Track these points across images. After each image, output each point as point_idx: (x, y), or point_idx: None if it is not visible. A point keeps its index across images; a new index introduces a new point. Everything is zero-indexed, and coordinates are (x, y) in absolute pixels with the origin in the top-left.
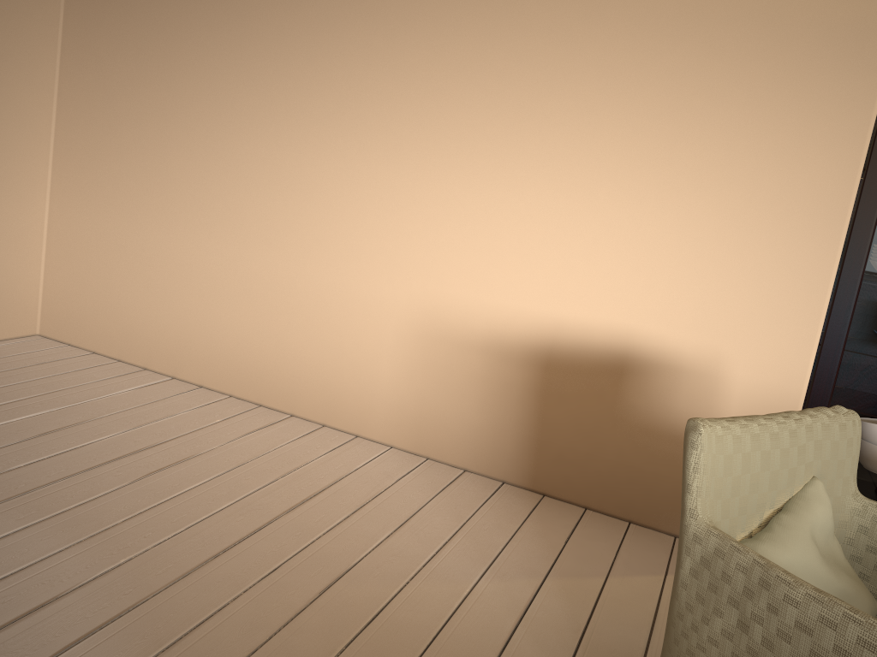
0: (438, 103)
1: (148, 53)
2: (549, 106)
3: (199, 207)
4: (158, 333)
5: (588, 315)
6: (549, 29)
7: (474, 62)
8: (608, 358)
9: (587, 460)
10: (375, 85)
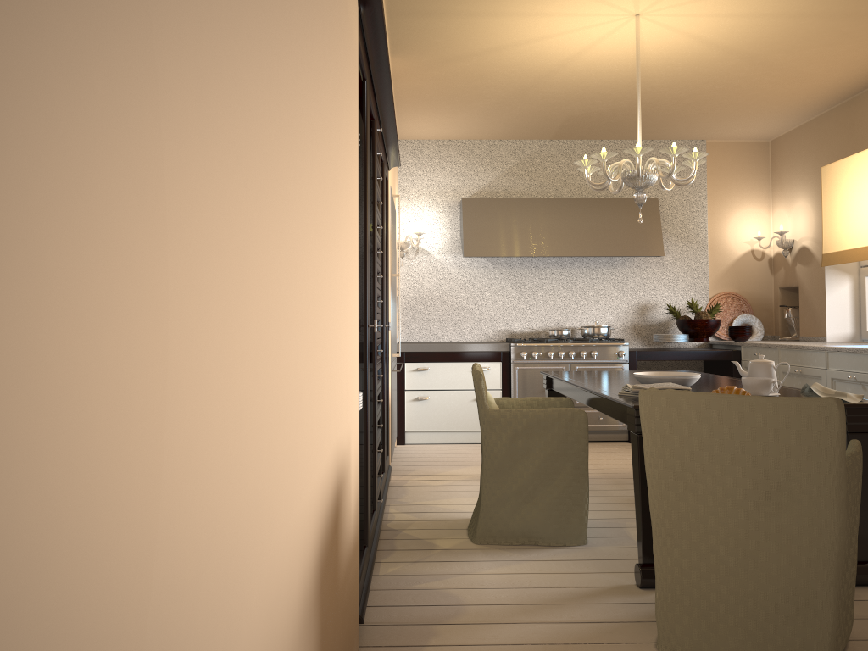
0: None
1: None
2: (308, 49)
3: None
4: None
5: (328, 451)
6: None
7: None
8: (334, 509)
9: None
10: None
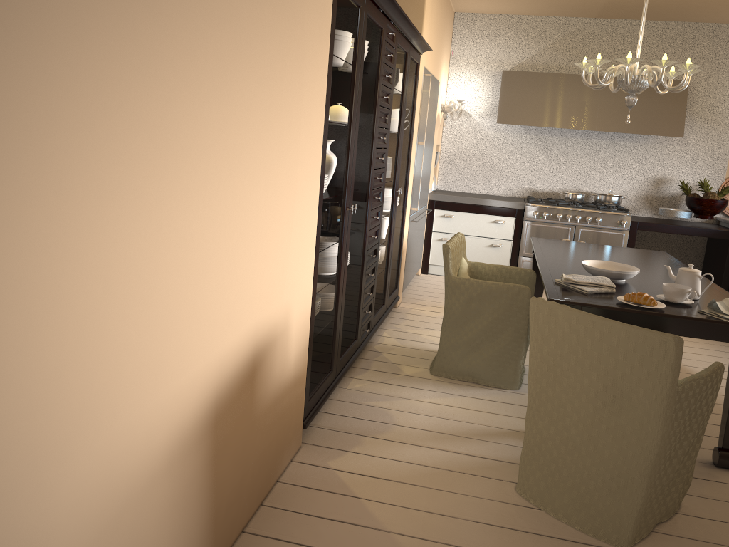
0: (71, 61)
1: None
2: (199, 68)
3: None
4: None
5: (236, 334)
6: None
7: None
8: (247, 368)
9: (241, 485)
10: None
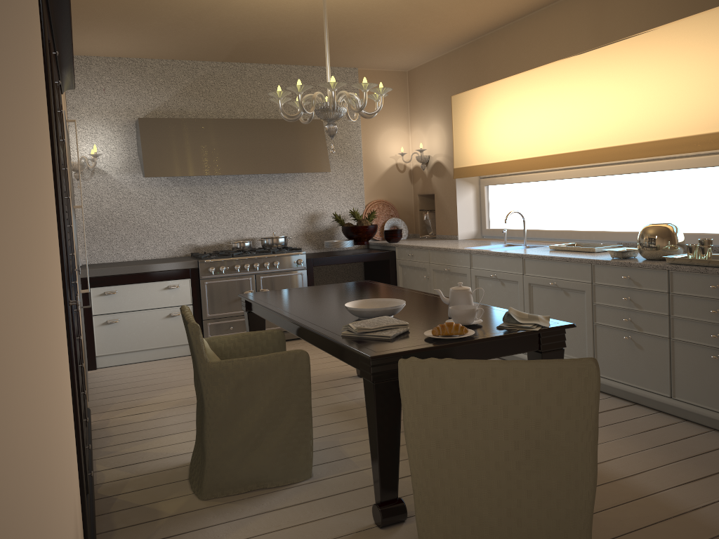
0: None
1: None
2: None
3: None
4: None
5: None
6: None
7: None
8: None
9: None
10: None
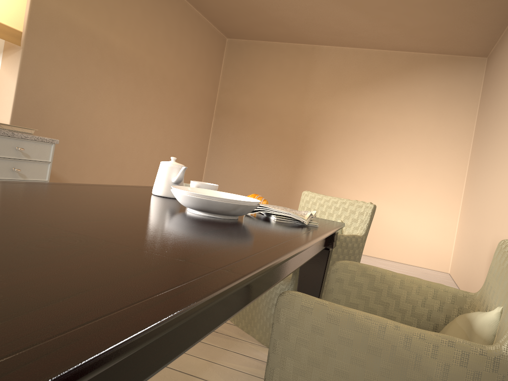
0: (507, 144)
1: (477, 154)
2: None
3: (472, 211)
4: (460, 268)
5: None
6: None
7: None
8: None
9: None
10: (500, 143)
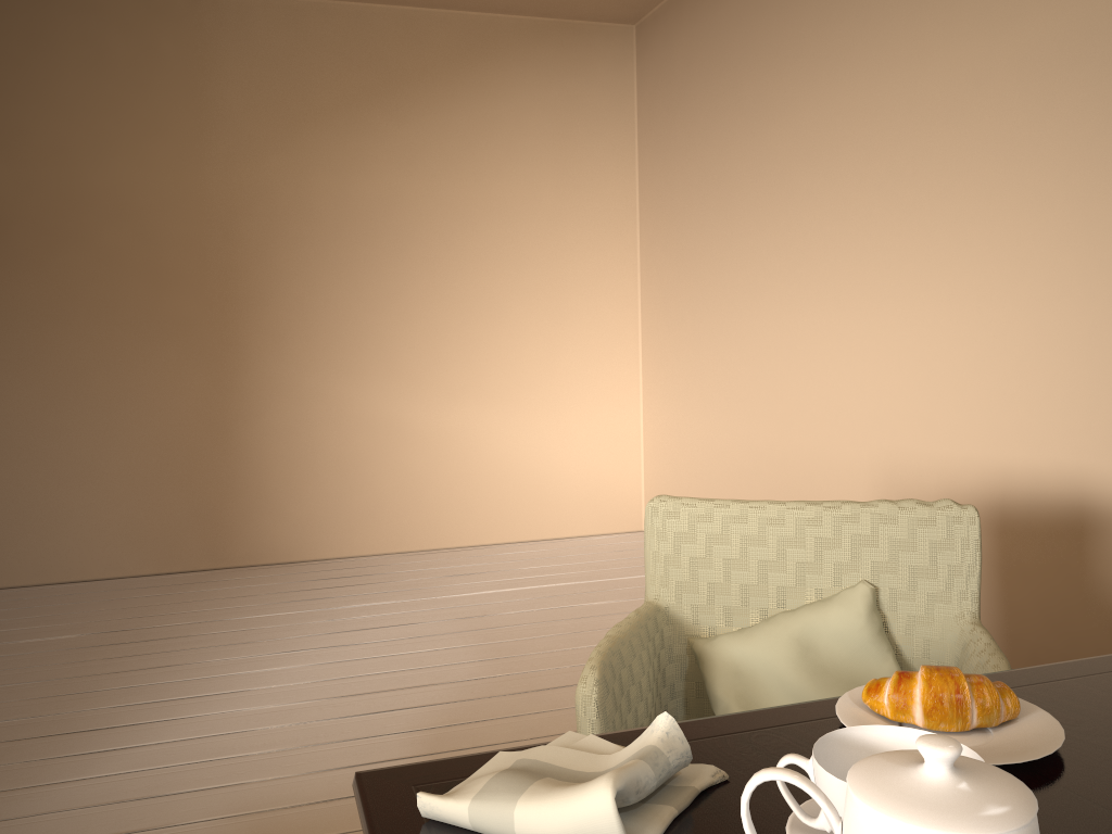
0: (867, 232)
1: (682, 253)
2: (957, 201)
3: (721, 389)
4: None
5: (1033, 455)
6: (945, 113)
7: (889, 176)
8: (1064, 514)
9: None
10: (820, 229)
